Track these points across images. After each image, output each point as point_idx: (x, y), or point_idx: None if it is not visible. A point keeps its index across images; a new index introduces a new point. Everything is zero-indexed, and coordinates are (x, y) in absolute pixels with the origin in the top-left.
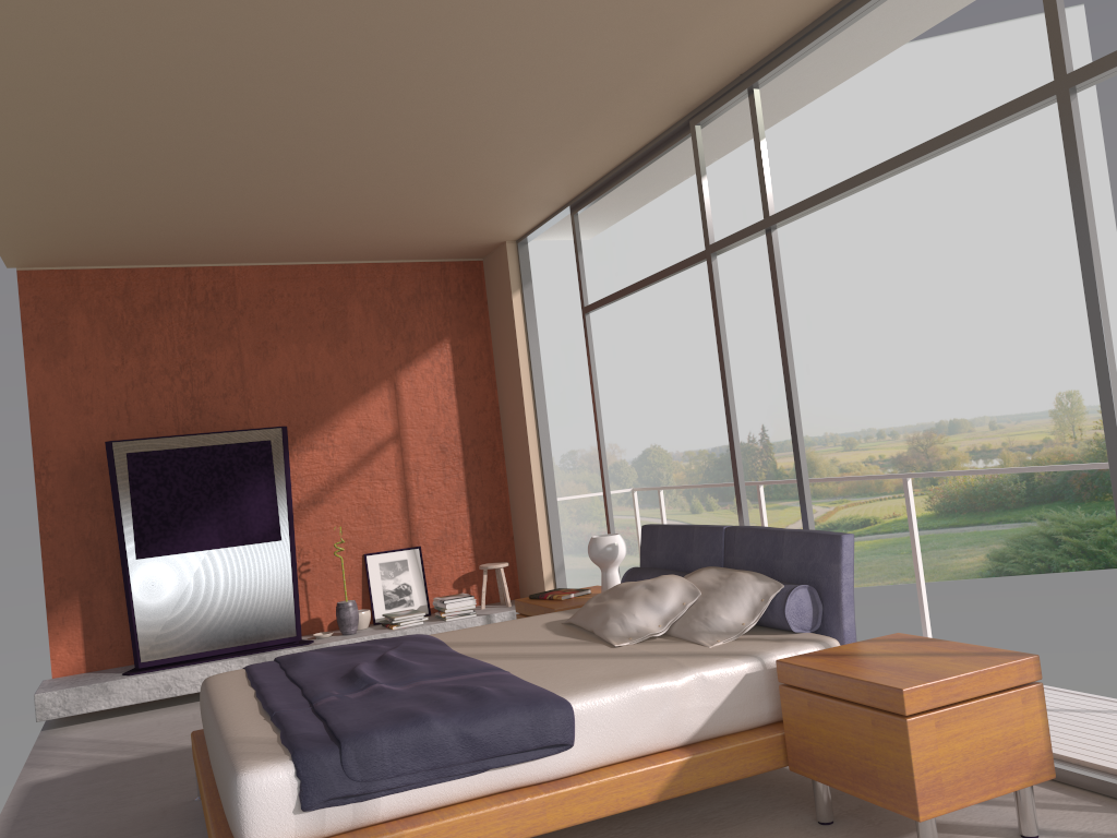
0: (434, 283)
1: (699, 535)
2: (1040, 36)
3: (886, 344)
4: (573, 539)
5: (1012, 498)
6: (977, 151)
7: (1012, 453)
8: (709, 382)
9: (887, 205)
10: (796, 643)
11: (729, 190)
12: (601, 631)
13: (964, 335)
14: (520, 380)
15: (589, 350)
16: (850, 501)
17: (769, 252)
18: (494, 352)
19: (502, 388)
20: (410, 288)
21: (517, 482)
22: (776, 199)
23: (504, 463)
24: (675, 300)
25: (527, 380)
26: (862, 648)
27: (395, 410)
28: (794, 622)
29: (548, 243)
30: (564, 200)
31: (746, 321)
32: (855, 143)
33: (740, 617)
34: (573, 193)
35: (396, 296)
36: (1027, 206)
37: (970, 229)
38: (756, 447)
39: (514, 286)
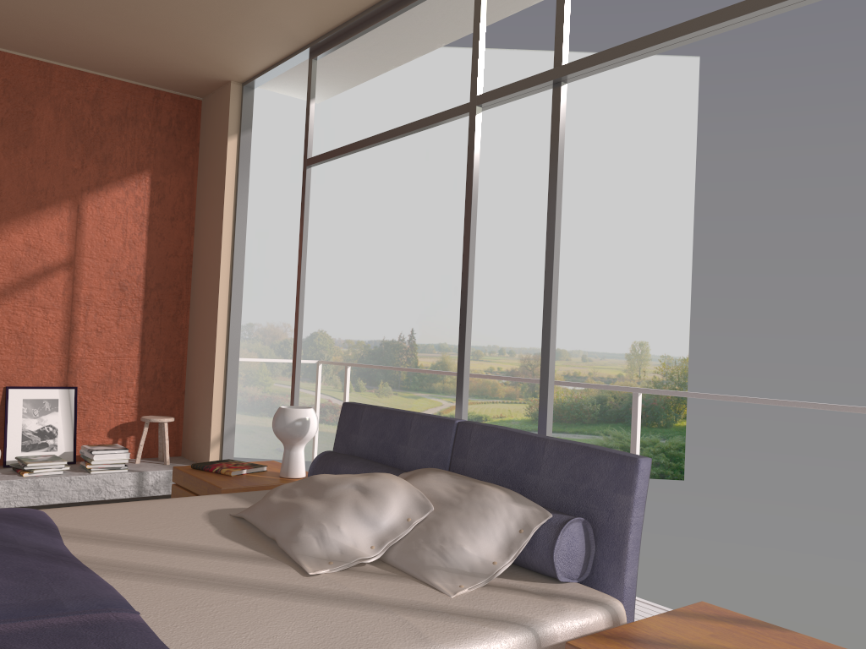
0: (144, 109)
1: (420, 425)
2: (666, 72)
3: (518, 281)
4: (238, 398)
5: (589, 415)
6: (609, 147)
7: (595, 381)
8: (376, 286)
9: (537, 174)
10: (575, 605)
11: (418, 134)
12: (289, 544)
13: (576, 285)
14: (222, 228)
15: (304, 206)
16: (470, 400)
17: (554, 109)
18: (198, 198)
19: (199, 236)
20: (115, 108)
21: (199, 336)
22: (454, 149)
23: (188, 313)
24: (360, 214)
25: (229, 230)
26: (680, 632)
27: (73, 235)
28: (562, 568)
29: (260, 144)
30: (306, 38)
31: (414, 242)
32: (522, 120)
33: (489, 551)
34: (317, 31)
35: (97, 112)
36: (636, 197)
37: (593, 206)
38: (404, 346)
39: (232, 129)
